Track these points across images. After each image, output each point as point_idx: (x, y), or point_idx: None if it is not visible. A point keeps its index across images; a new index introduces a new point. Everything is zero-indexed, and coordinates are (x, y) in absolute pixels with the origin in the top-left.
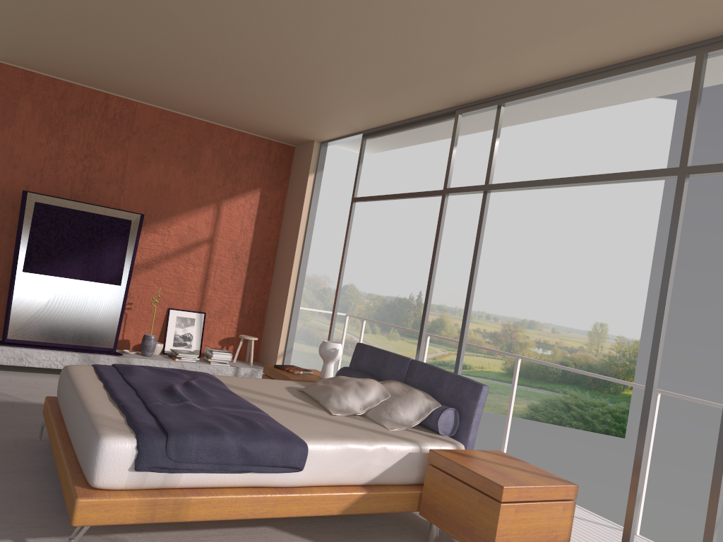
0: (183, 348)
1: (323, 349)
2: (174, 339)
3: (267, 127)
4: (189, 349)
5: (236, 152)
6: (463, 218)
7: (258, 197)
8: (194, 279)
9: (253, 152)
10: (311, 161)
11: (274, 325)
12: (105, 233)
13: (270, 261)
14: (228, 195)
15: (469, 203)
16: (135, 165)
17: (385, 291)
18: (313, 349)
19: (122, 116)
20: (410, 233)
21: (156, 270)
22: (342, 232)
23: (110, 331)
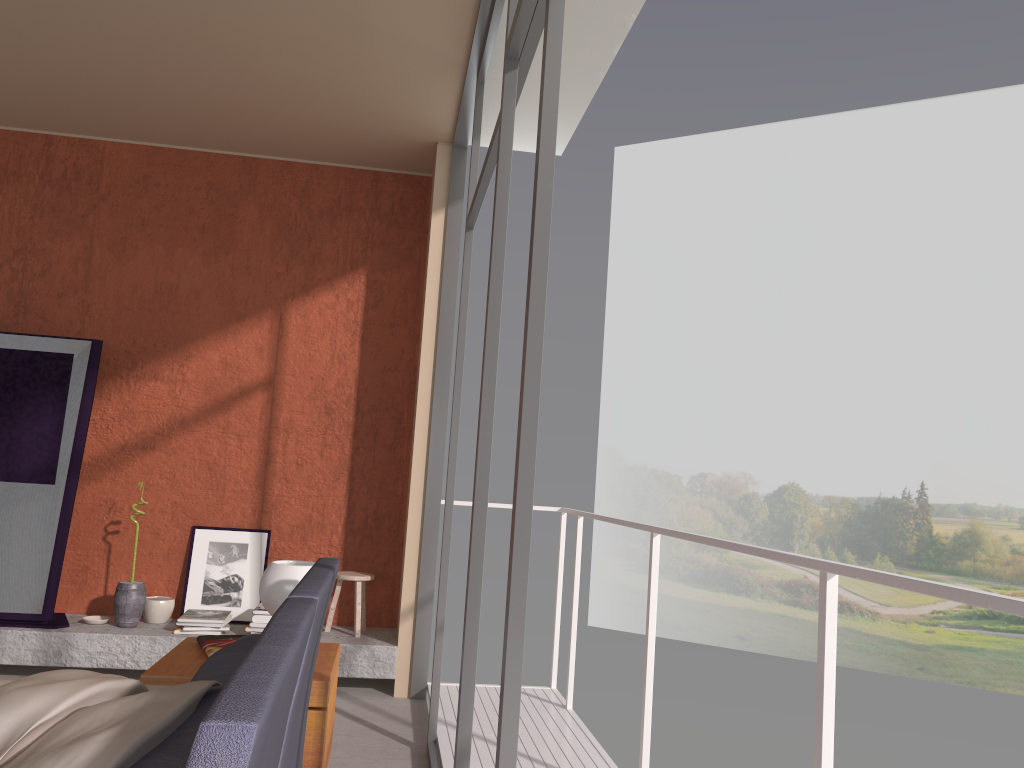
0: (222, 606)
1: (261, 586)
2: (203, 588)
3: (330, 132)
4: (236, 608)
5: (307, 204)
6: (985, 340)
7: (363, 287)
8: (242, 464)
9: (344, 199)
10: (434, 185)
11: (404, 546)
12: (21, 383)
13: (403, 413)
14: (298, 290)
15: (993, 311)
16: (109, 256)
17: (854, 488)
18: (741, 601)
19: (79, 171)
20: (886, 382)
21: (163, 452)
22: (763, 397)
23: (35, 578)
